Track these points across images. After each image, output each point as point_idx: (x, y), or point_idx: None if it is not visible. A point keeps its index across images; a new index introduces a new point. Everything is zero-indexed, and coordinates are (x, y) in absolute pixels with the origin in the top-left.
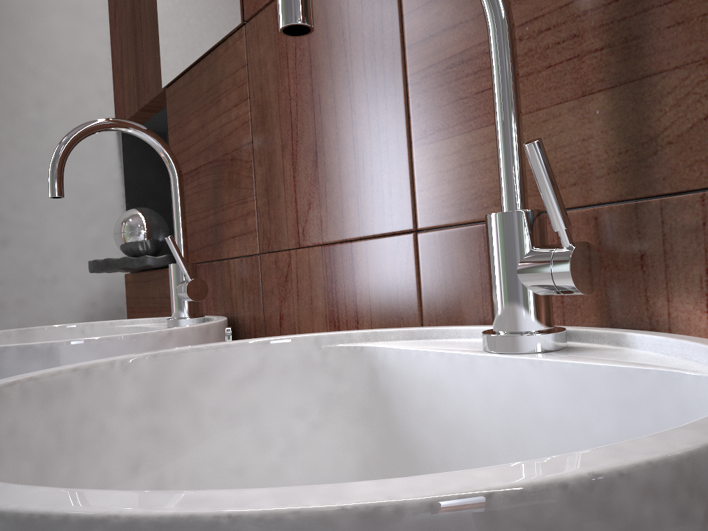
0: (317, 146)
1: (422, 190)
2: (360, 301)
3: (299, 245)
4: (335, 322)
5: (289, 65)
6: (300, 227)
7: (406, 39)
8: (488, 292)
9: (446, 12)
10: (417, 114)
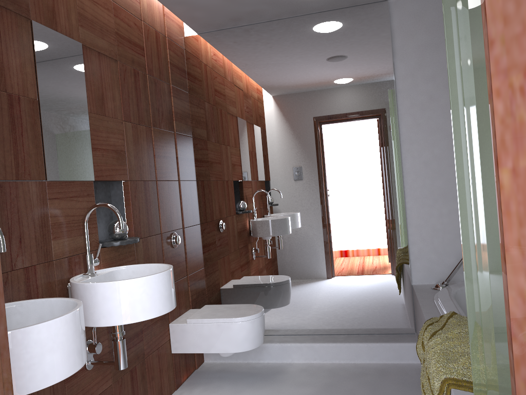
0: (21, 236)
1: (55, 250)
2: (38, 282)
3: (13, 269)
4: (29, 291)
5: (7, 207)
6: (13, 263)
7: (50, 214)
8: (69, 271)
9: (59, 212)
10: (53, 232)
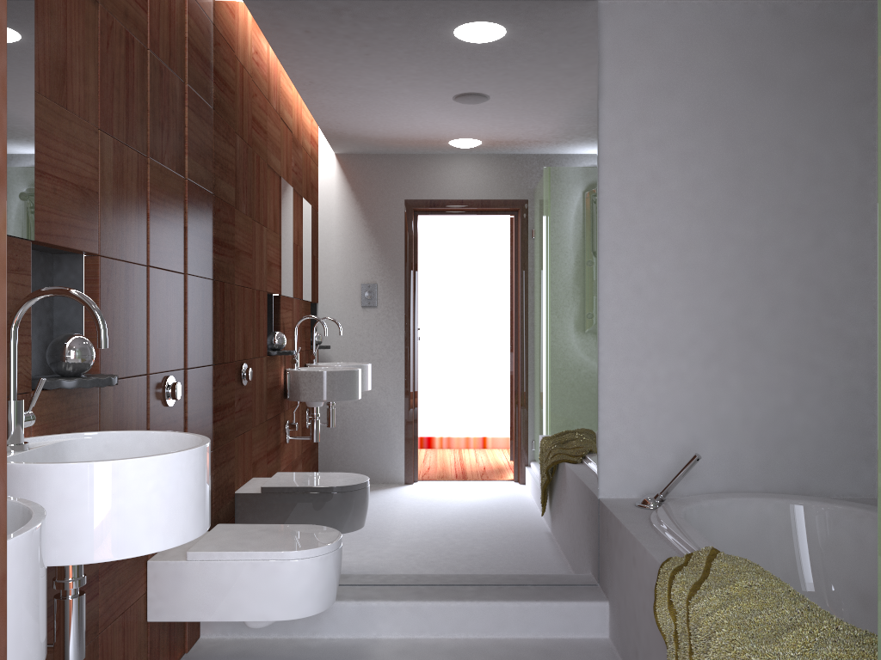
0: None
1: None
2: None
3: None
4: None
5: None
6: None
7: None
8: None
9: None
10: None
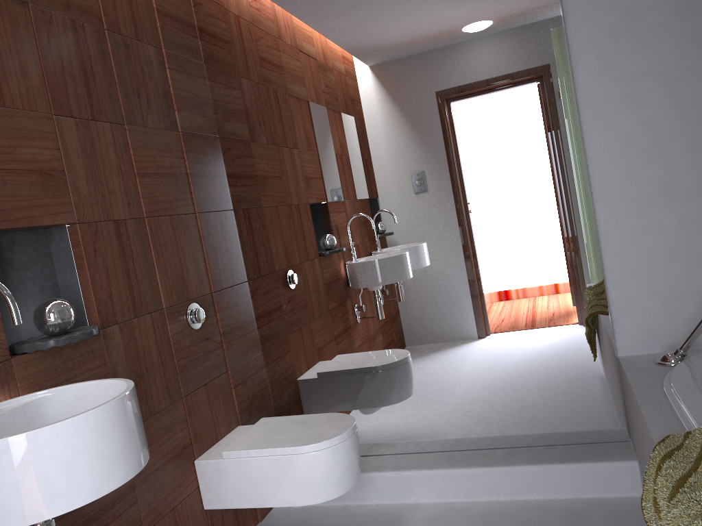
0: None
1: None
2: None
3: None
4: None
5: None
6: None
7: None
8: None
9: None
10: None
